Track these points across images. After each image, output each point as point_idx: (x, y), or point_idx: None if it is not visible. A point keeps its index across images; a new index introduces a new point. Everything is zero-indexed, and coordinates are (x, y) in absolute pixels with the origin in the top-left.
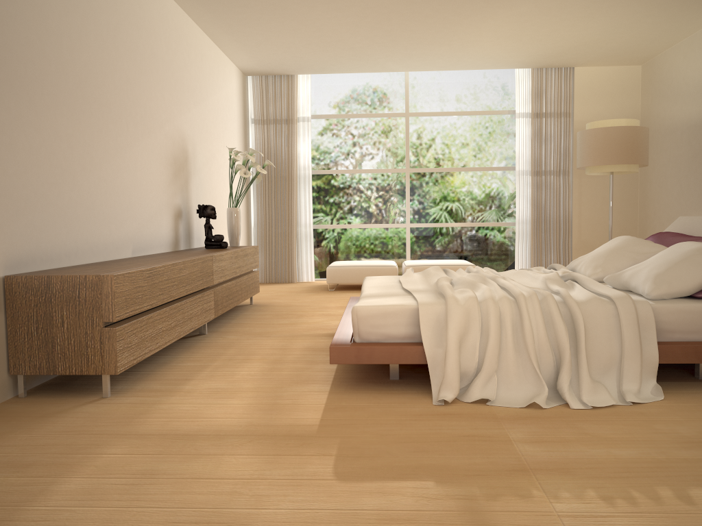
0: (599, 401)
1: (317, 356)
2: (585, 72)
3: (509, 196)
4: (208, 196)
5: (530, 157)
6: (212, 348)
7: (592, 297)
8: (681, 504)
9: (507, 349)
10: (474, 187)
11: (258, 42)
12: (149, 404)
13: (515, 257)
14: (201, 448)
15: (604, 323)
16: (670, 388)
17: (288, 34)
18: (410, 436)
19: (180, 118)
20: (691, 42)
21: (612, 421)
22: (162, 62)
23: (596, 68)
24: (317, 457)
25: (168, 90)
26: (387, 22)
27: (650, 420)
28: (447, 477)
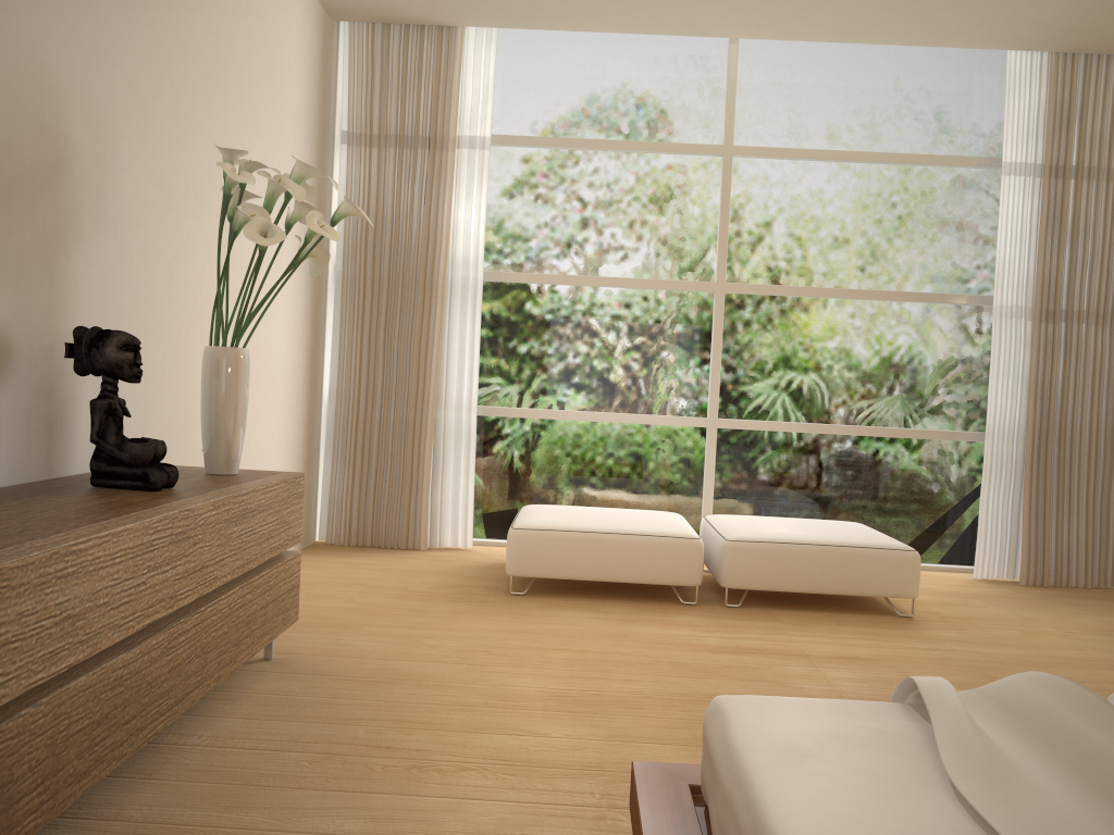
0: None
1: None
2: None
3: (966, 367)
4: (161, 306)
5: (1032, 275)
6: None
7: None
8: None
9: None
10: (880, 339)
11: None
12: None
13: (980, 520)
14: None
15: None
16: None
17: None
18: None
19: (33, 13)
20: None
21: None
22: None
23: None
24: None
25: None
26: None
27: None
28: None
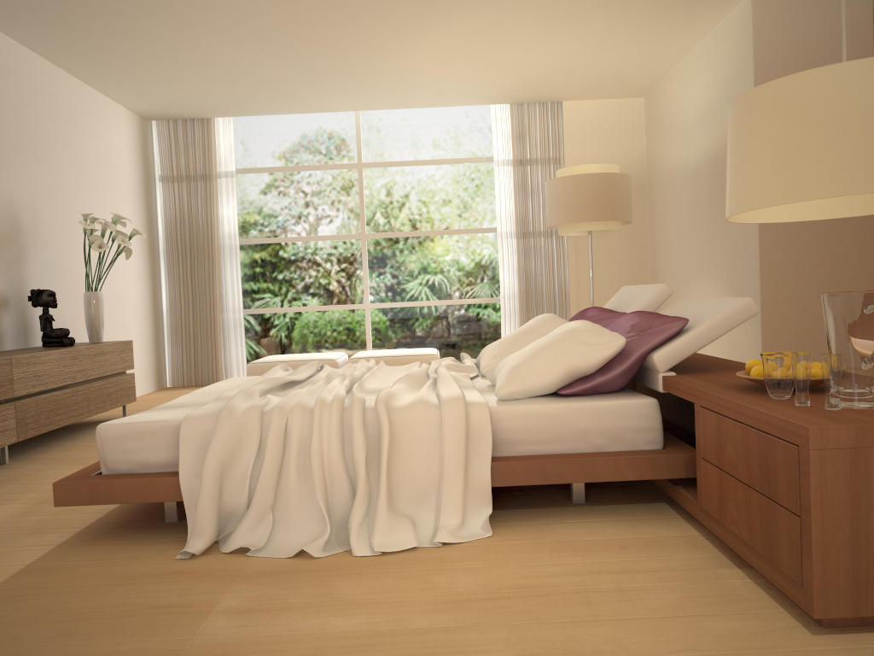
0: (396, 543)
1: None
2: (576, 107)
3: (493, 264)
4: (66, 277)
5: (514, 215)
6: None
7: (417, 400)
8: None
9: (288, 477)
10: (448, 255)
11: (135, 76)
12: None
13: None
14: None
15: (424, 435)
16: (520, 518)
17: (169, 66)
18: (80, 611)
19: (3, 177)
20: (684, 67)
21: (386, 573)
22: None
23: (589, 102)
24: None
25: None
26: (290, 48)
27: (438, 570)
28: None
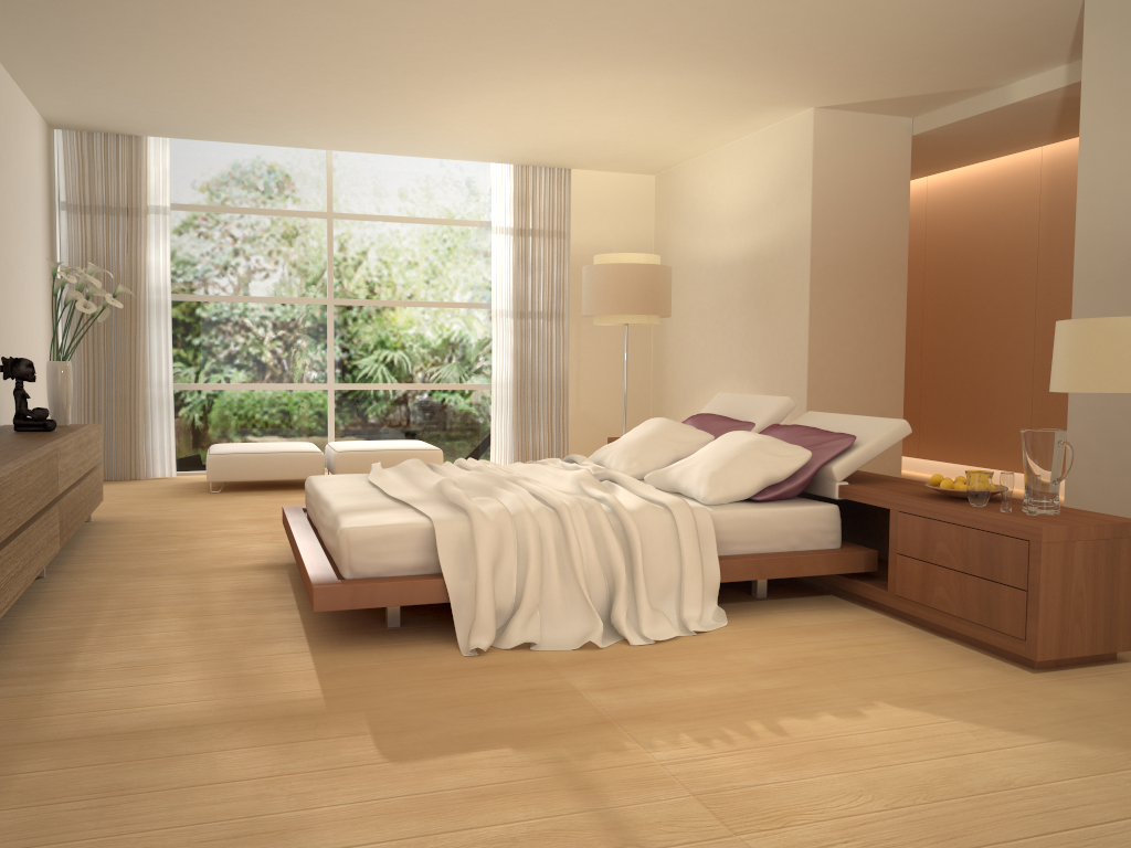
0: (661, 633)
1: (261, 601)
2: (585, 177)
3: (482, 346)
4: (4, 338)
5: (512, 292)
6: (74, 601)
7: (645, 505)
8: (774, 736)
9: (551, 576)
10: (431, 331)
11: (94, 84)
12: (33, 695)
13: (492, 435)
14: (171, 748)
15: (661, 537)
16: (730, 611)
17: (153, 80)
18: (454, 699)
19: None
20: (718, 157)
21: (681, 656)
22: None
23: (599, 173)
24: (348, 739)
25: None
26: (320, 85)
27: (720, 651)
28: (523, 740)
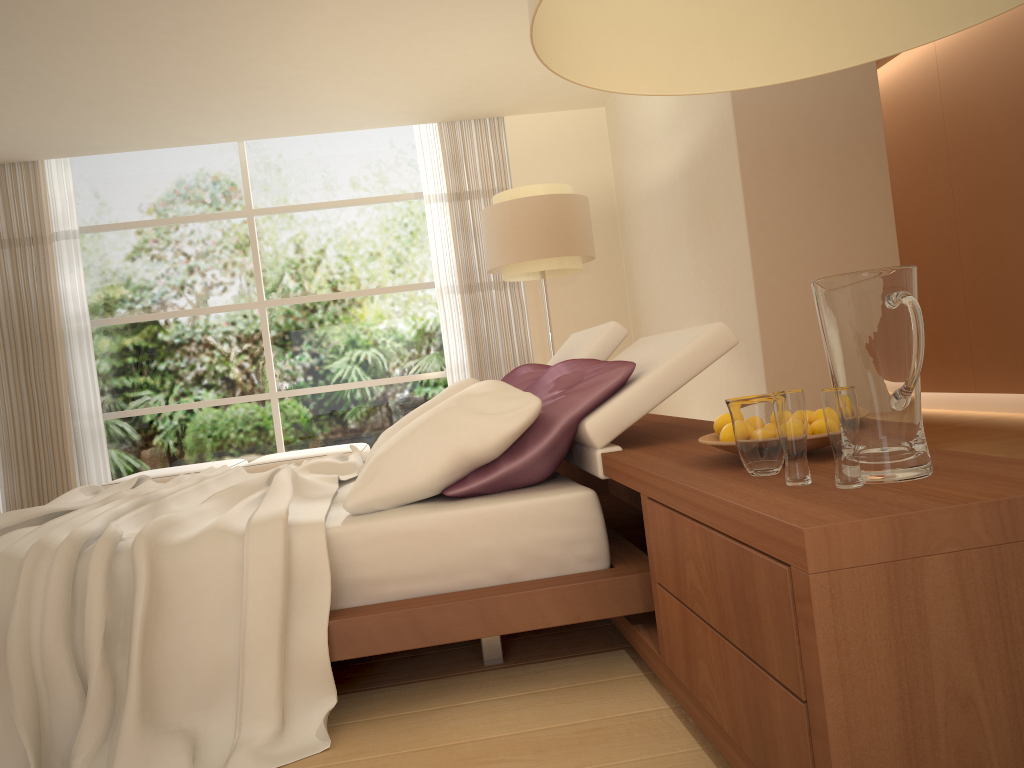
0: None
1: None
2: (522, 123)
3: (435, 329)
4: None
5: (455, 264)
6: None
7: (209, 529)
8: None
9: None
10: (376, 320)
11: None
12: None
13: None
14: None
15: (216, 587)
16: (391, 706)
17: None
18: None
19: None
20: None
21: None
22: None
23: (538, 115)
24: None
25: None
26: (111, 49)
27: None
28: None
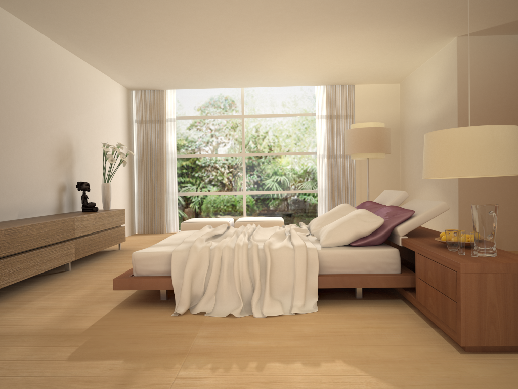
0: (273, 312)
1: None
2: (362, 87)
3: (314, 172)
4: (91, 175)
5: (326, 146)
6: (64, 280)
7: (283, 246)
8: (253, 371)
9: (223, 280)
10: (289, 166)
11: (129, 70)
12: None
13: (318, 214)
14: (1, 343)
15: (286, 262)
16: (330, 304)
17: (148, 65)
18: (136, 335)
19: (65, 124)
20: (421, 70)
21: (270, 324)
22: (49, 88)
23: (369, 85)
24: (67, 347)
25: (54, 106)
26: (211, 58)
27: (294, 324)
28: (134, 357)
